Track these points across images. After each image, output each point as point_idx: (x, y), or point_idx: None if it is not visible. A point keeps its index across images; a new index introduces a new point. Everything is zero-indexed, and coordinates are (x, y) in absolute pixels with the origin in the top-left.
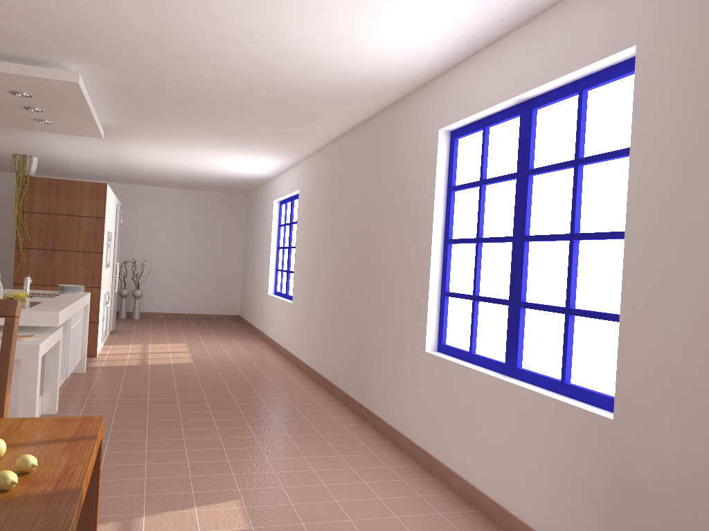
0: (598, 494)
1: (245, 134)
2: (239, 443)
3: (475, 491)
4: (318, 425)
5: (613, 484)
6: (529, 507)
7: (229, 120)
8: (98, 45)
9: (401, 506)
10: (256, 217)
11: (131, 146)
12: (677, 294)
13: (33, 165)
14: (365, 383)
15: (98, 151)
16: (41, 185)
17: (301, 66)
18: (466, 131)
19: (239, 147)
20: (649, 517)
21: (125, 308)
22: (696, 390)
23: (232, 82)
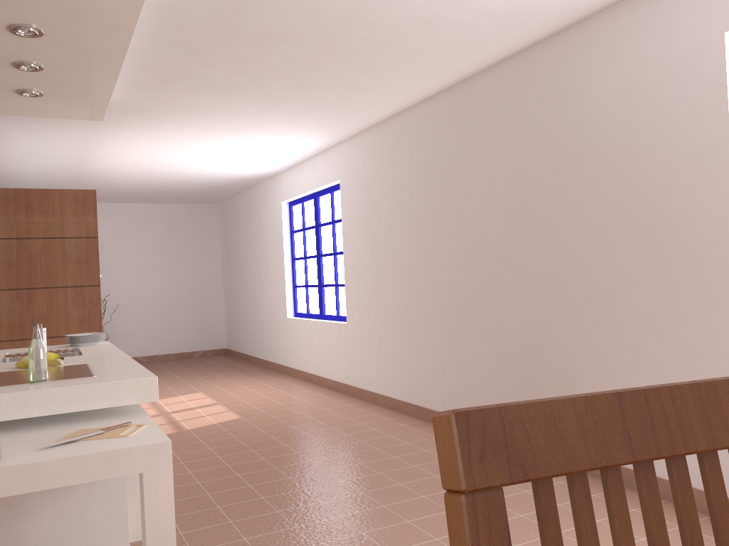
0: None
1: (302, 102)
2: None
3: None
4: (531, 489)
5: None
6: None
7: (300, 77)
8: None
9: None
10: (245, 227)
11: (117, 140)
12: None
13: None
14: None
15: (64, 151)
16: (2, 199)
17: None
18: None
19: (274, 127)
20: None
21: None
22: None
23: None
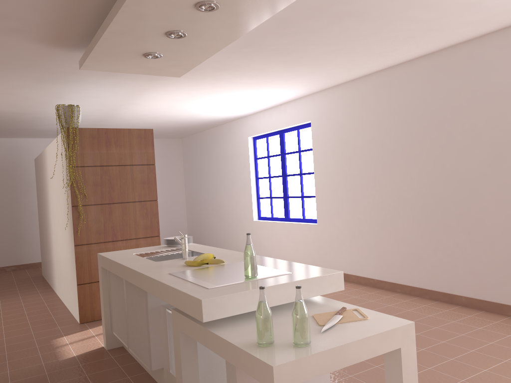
0: None
1: (318, 64)
2: None
3: None
4: None
5: None
6: None
7: (337, 45)
8: None
9: None
10: (209, 155)
11: (159, 91)
12: None
13: (80, 115)
14: None
15: (111, 100)
16: (90, 136)
17: None
18: None
19: (279, 82)
20: None
21: None
22: None
23: None
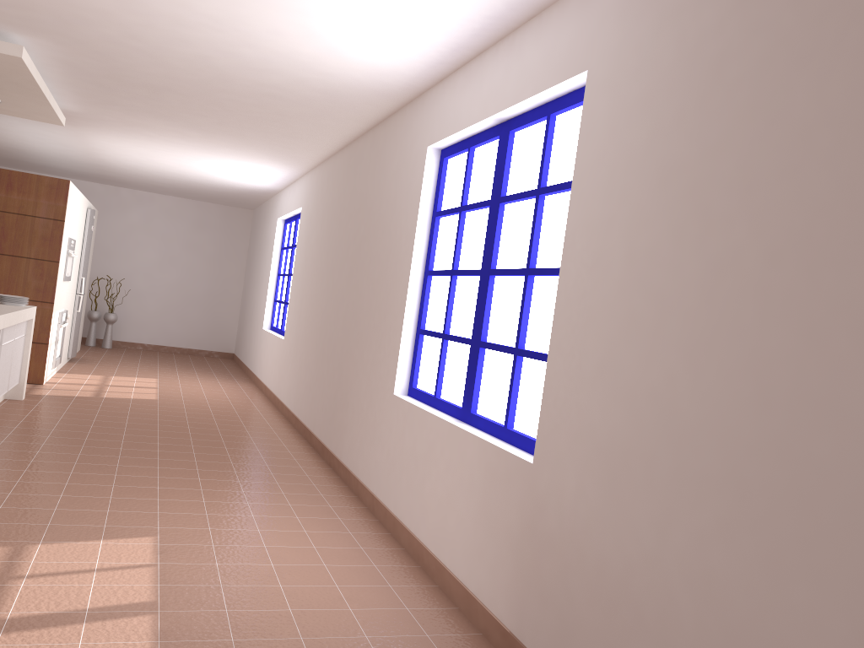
0: (514, 542)
1: (233, 135)
2: (179, 484)
3: (419, 546)
4: (279, 473)
5: (526, 530)
6: (460, 560)
7: (211, 117)
8: (42, 16)
9: (335, 556)
10: (260, 237)
11: (103, 139)
12: (591, 333)
13: None
14: (339, 431)
15: (65, 141)
16: None
17: (277, 61)
18: (454, 150)
19: (231, 151)
20: (549, 563)
21: (95, 334)
22: (595, 432)
23: (204, 73)
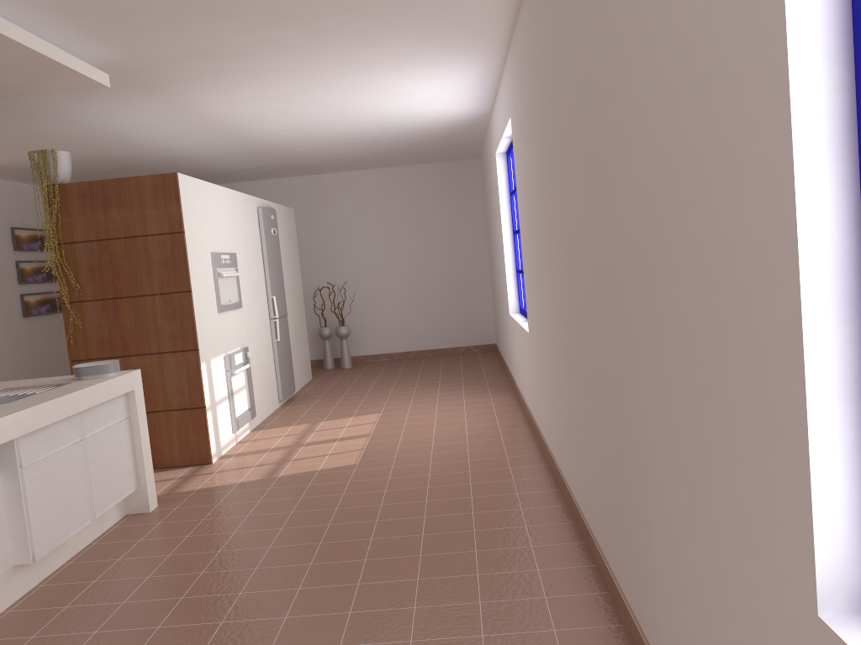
0: None
1: (343, 10)
2: None
3: None
4: None
5: None
6: None
7: None
8: None
9: None
10: (488, 189)
11: (215, 103)
12: None
13: (61, 165)
14: (640, 577)
15: (189, 125)
16: (78, 196)
17: None
18: None
19: (371, 54)
20: None
21: (331, 354)
22: None
23: None
